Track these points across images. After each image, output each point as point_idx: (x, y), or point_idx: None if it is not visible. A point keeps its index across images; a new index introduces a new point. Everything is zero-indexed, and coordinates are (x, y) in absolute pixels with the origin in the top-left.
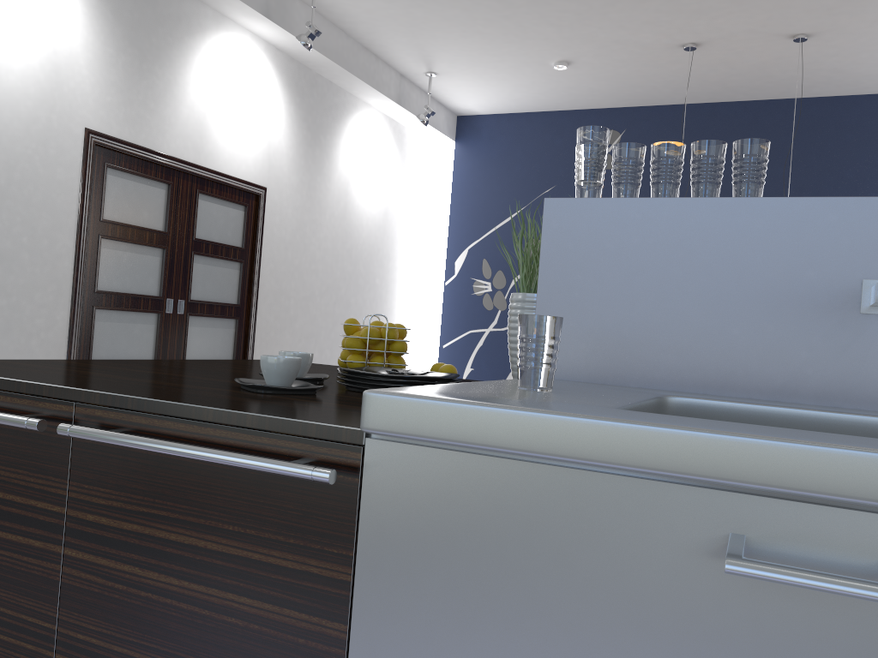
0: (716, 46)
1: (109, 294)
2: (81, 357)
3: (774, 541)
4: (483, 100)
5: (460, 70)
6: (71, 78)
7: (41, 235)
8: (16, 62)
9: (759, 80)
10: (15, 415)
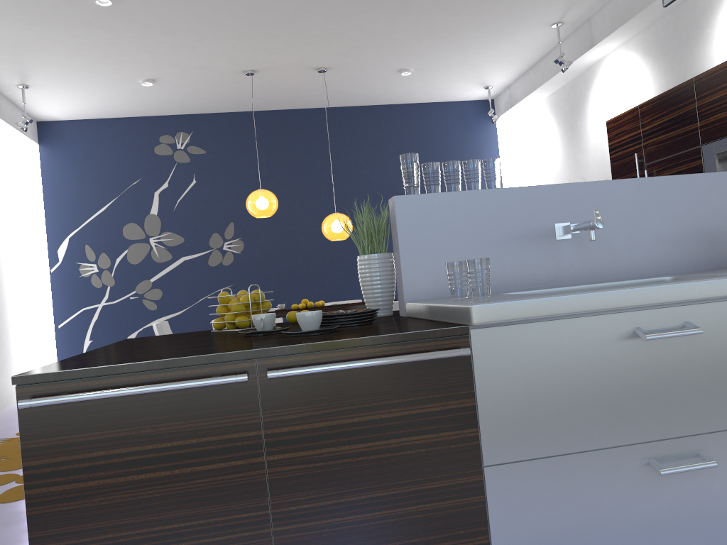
0: (267, 73)
1: None
2: None
3: (649, 326)
4: (67, 108)
5: (53, 84)
6: None
7: None
8: None
9: (289, 96)
10: (222, 376)
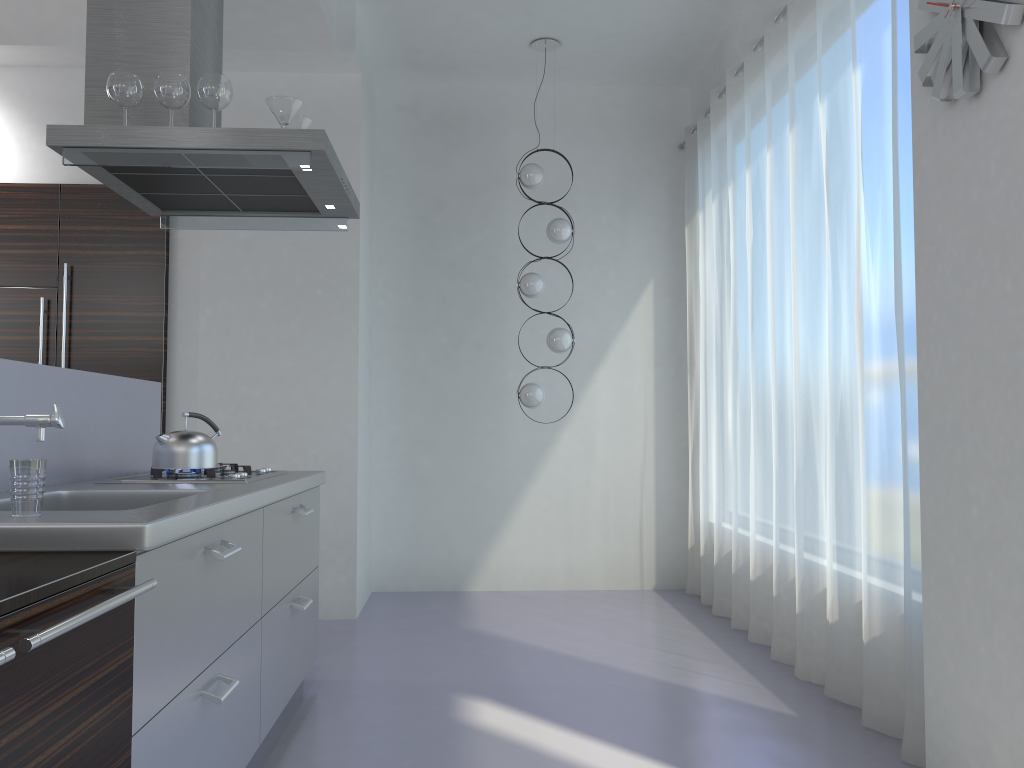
0: None
1: None
2: None
3: (209, 545)
4: None
5: None
6: None
7: None
8: None
9: None
10: None
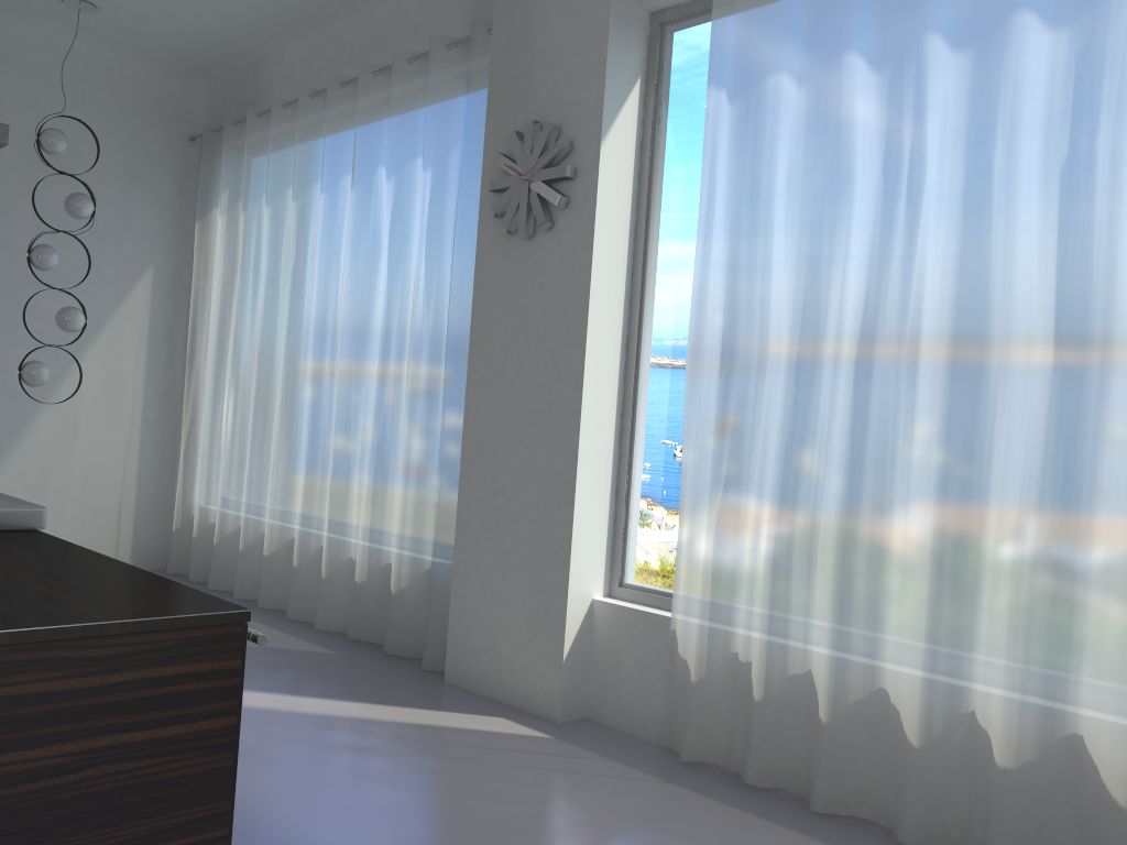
0: None
1: None
2: None
3: None
4: None
5: None
6: None
7: None
8: None
9: None
10: None
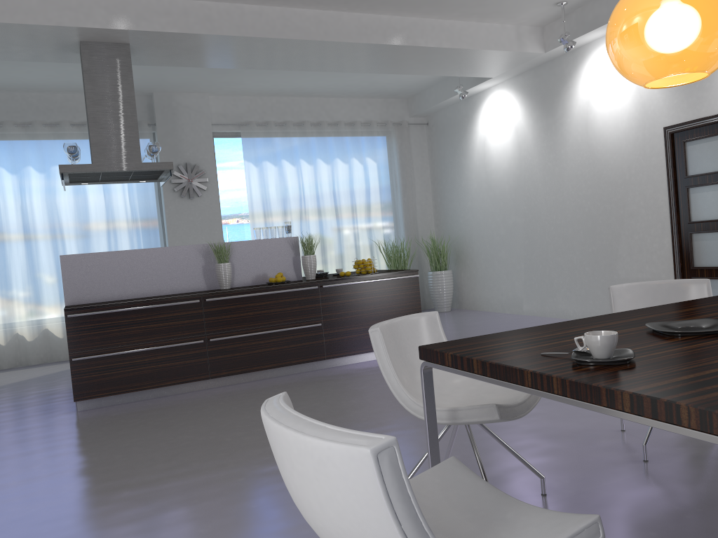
0: None
1: (697, 223)
2: (685, 264)
3: None
4: None
5: None
6: (651, 104)
7: (649, 198)
8: (624, 115)
9: None
10: None
